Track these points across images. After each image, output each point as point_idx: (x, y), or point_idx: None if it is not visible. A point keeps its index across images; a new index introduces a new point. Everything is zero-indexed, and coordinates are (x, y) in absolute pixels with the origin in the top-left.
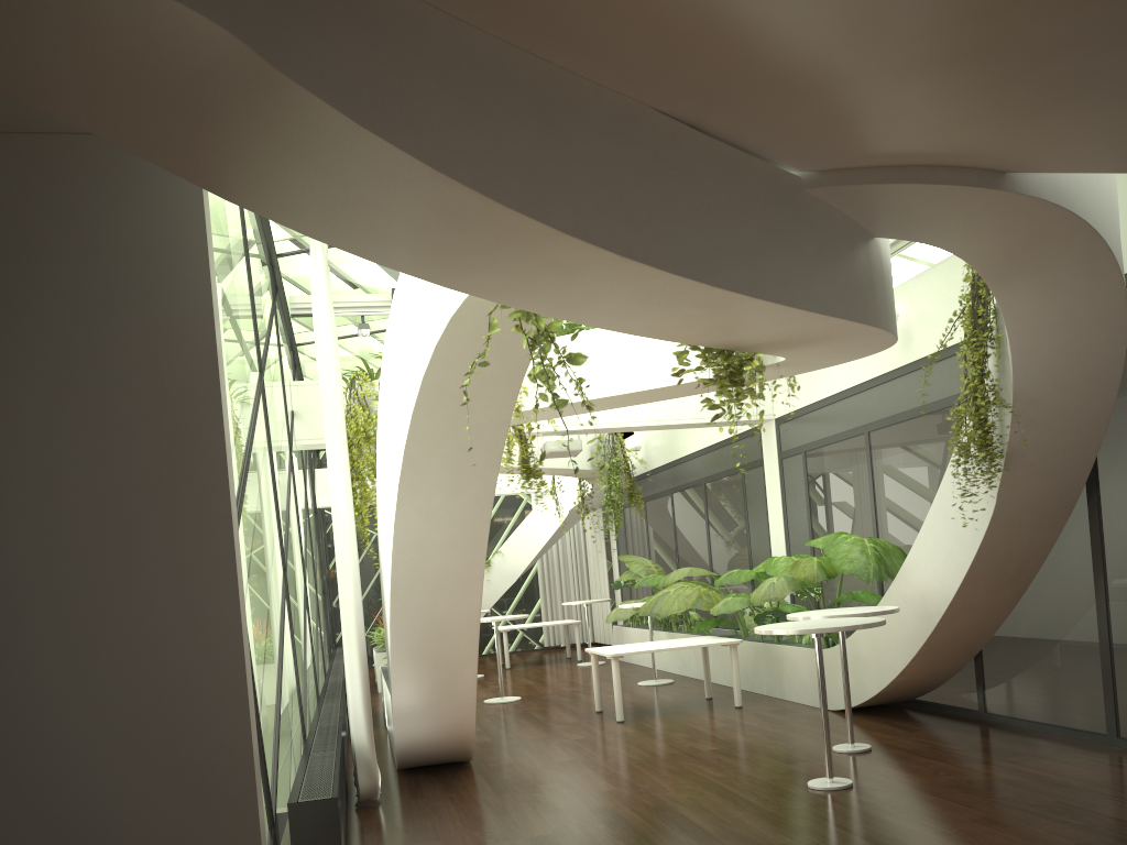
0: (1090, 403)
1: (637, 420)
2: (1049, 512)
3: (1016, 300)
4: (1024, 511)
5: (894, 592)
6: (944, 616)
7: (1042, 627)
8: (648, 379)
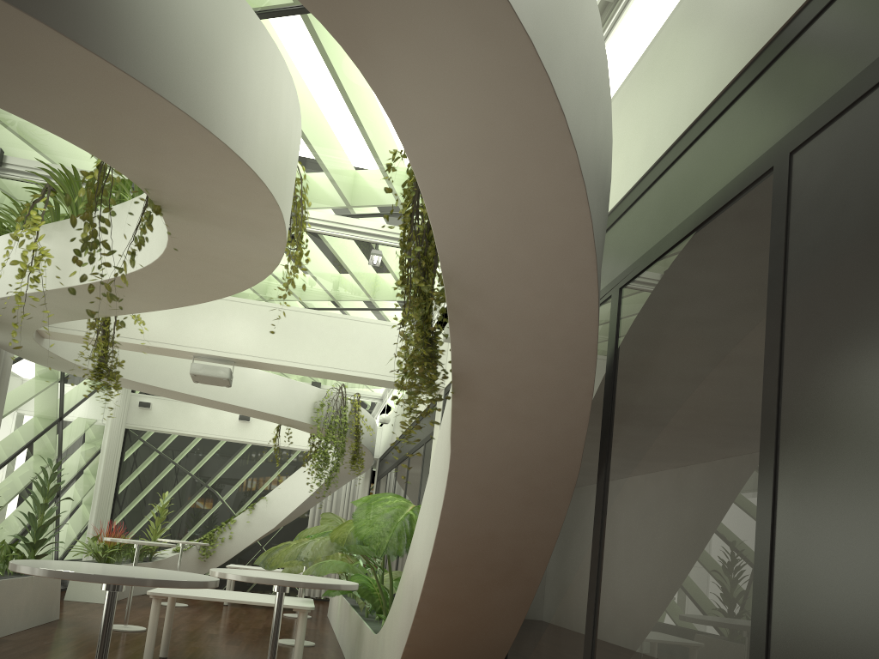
0: (560, 310)
1: (295, 361)
2: (538, 483)
3: (399, 91)
4: (497, 474)
5: (405, 572)
6: (421, 611)
7: (545, 653)
8: (148, 253)
